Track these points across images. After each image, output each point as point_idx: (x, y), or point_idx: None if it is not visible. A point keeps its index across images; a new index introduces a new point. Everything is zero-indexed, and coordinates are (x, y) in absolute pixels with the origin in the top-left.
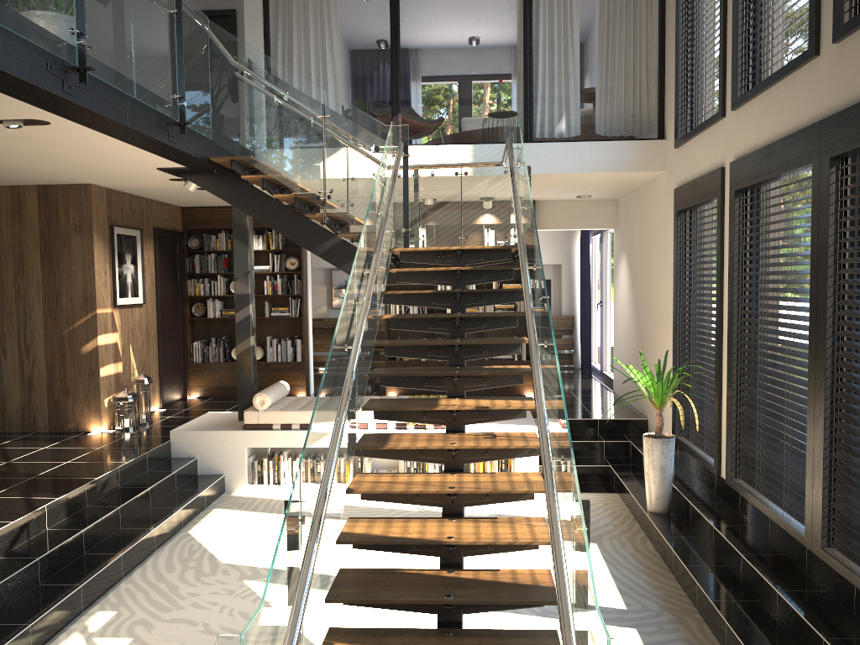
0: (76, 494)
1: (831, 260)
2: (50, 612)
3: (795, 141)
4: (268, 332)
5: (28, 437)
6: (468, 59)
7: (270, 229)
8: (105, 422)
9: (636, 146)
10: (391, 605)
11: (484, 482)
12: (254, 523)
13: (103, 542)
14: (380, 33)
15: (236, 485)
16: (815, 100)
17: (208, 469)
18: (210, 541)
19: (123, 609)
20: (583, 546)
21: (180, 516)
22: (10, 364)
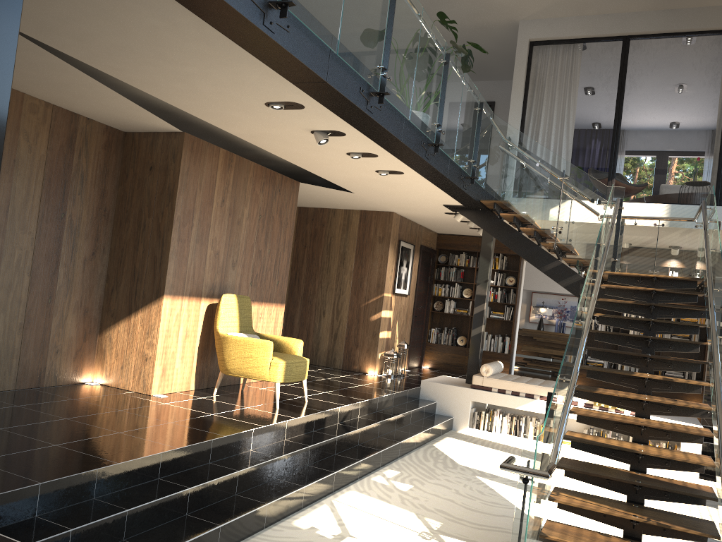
0: (373, 401)
1: None
2: (368, 458)
3: None
4: (485, 329)
5: (330, 369)
6: (664, 137)
7: (497, 255)
8: (376, 369)
9: None
10: (596, 483)
11: (666, 425)
12: (476, 449)
13: (387, 434)
14: (593, 116)
15: (460, 426)
16: None
17: (443, 411)
18: (448, 452)
19: (403, 471)
20: None
21: (429, 433)
22: (326, 321)
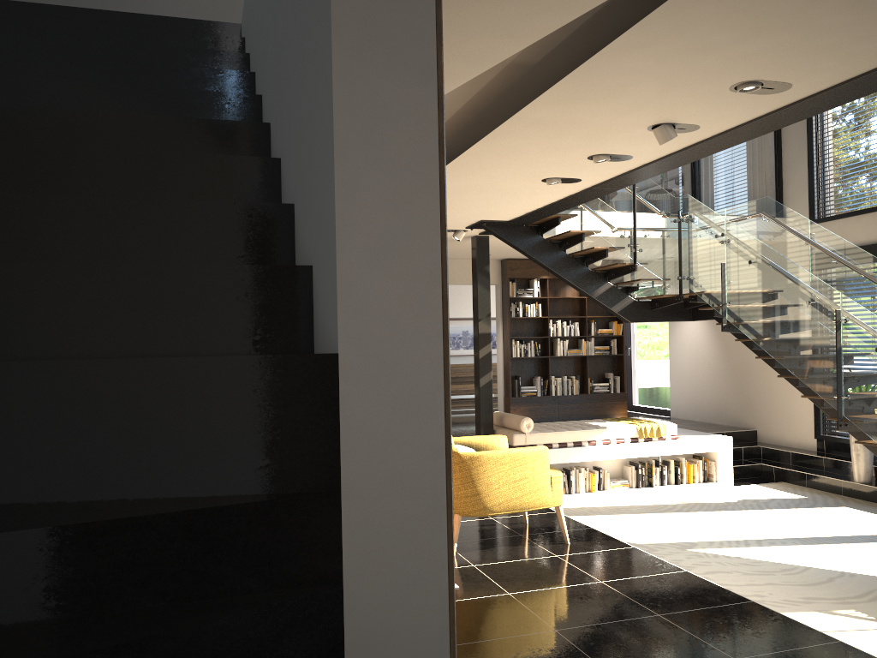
0: None
1: None
2: None
3: None
4: None
5: None
6: None
7: None
8: None
9: None
10: None
11: None
12: (588, 522)
13: None
14: None
15: None
16: None
17: None
18: None
19: None
20: None
21: None
22: None
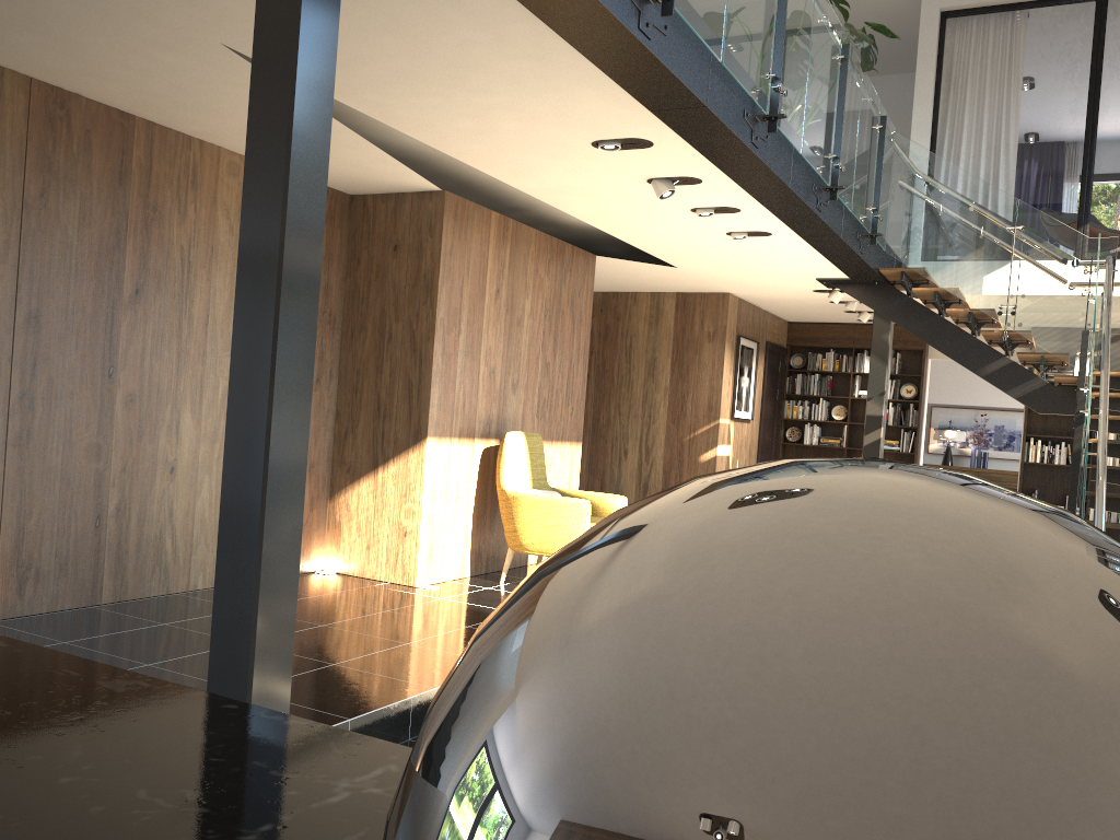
0: None
1: None
2: None
3: None
4: None
5: None
6: None
7: None
8: None
9: None
10: None
11: None
12: None
13: None
14: (1019, 122)
15: None
16: None
17: None
18: None
19: None
20: None
21: None
22: (629, 465)
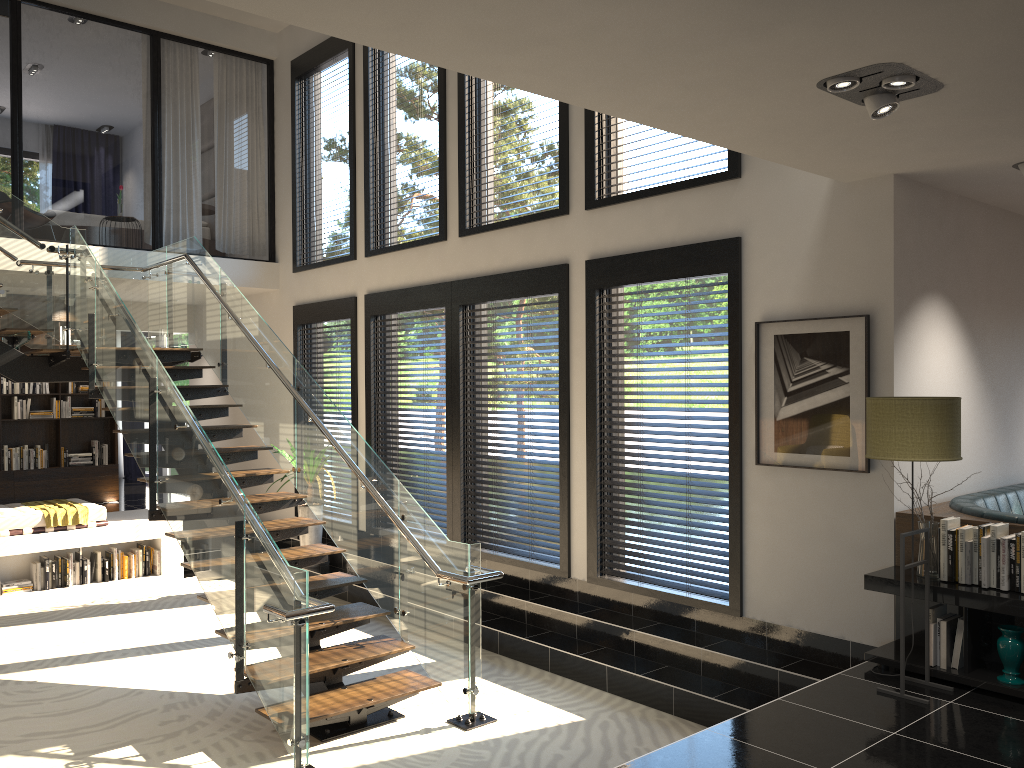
0: None
1: (461, 367)
2: None
3: (430, 290)
4: None
5: None
6: None
7: None
8: None
9: (255, 266)
10: None
11: (276, 524)
12: None
13: None
14: None
15: None
16: (445, 267)
17: None
18: None
19: None
20: (423, 519)
21: None
22: None
